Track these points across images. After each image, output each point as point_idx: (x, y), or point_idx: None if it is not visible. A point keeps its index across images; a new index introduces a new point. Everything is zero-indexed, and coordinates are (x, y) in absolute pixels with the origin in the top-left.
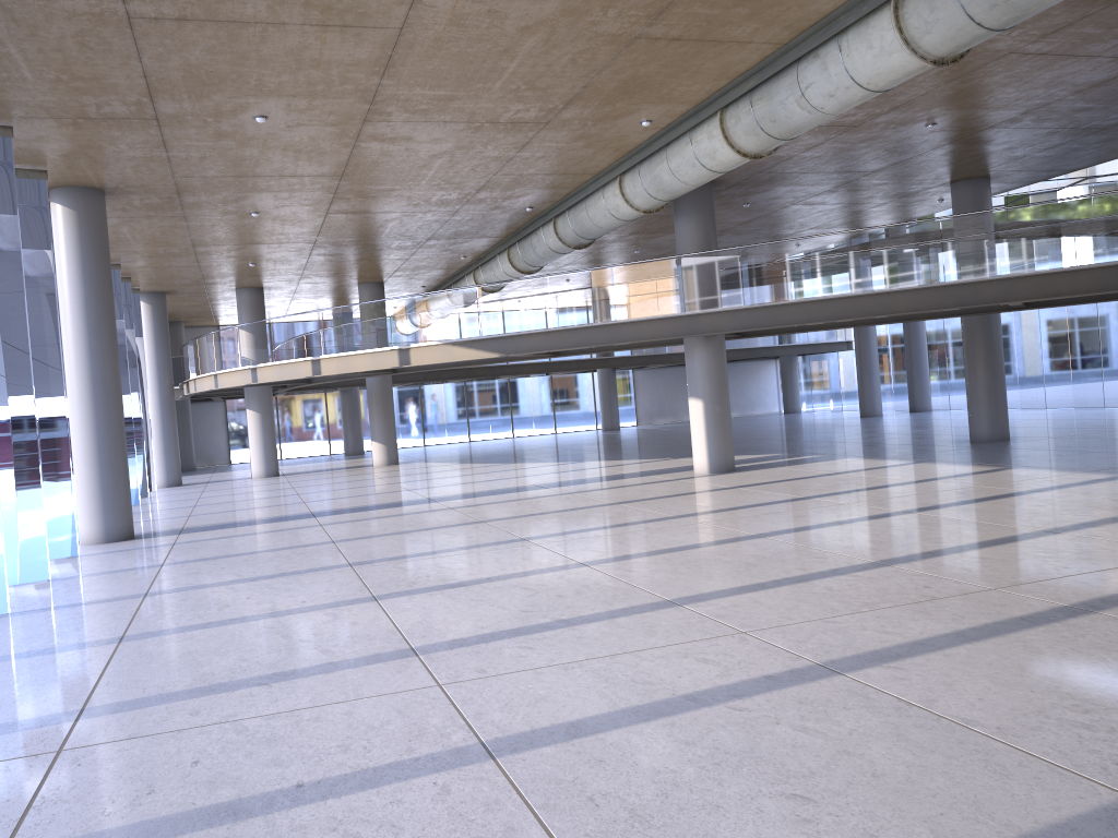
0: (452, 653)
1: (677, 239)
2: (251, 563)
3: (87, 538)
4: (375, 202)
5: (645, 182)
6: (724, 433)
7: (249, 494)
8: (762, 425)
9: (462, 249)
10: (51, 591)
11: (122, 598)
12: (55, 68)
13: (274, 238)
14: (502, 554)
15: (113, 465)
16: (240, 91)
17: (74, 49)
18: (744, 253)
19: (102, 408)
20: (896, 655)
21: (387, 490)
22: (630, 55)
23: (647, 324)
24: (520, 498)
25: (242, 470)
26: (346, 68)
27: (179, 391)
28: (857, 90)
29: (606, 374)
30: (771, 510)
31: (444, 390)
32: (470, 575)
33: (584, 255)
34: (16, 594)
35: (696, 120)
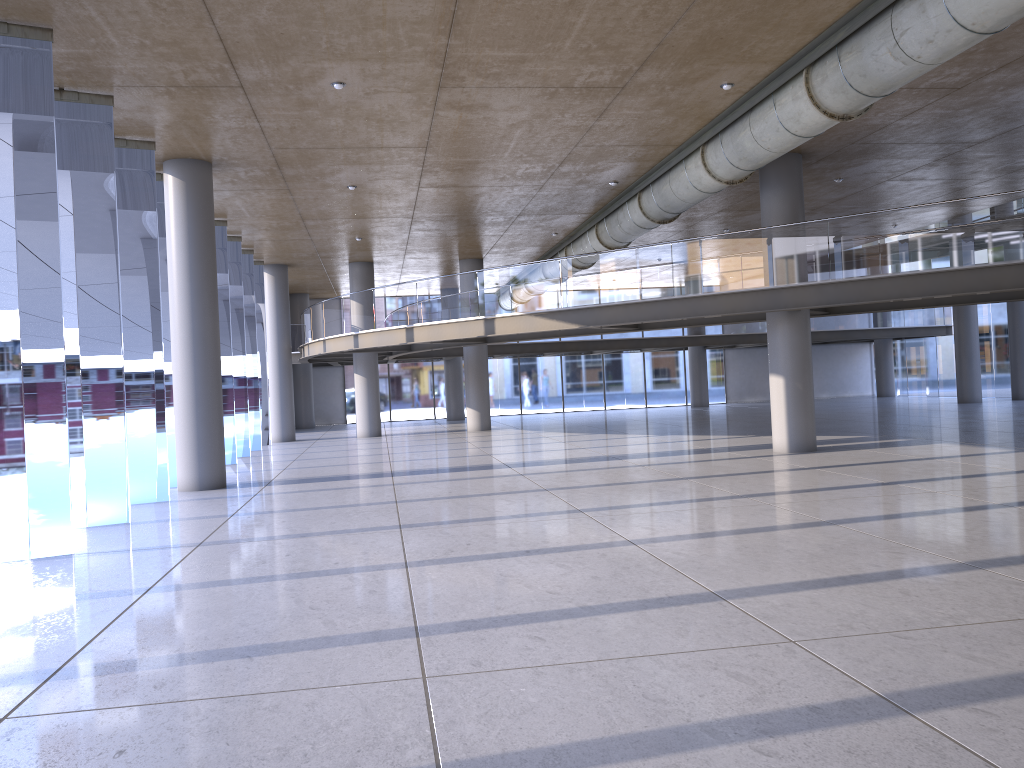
0: (455, 637)
1: (762, 213)
2: (311, 519)
3: (183, 485)
4: (462, 175)
5: (727, 151)
6: (805, 412)
7: (346, 452)
8: (853, 406)
9: (553, 225)
10: (122, 535)
11: (177, 546)
12: (136, 32)
13: (374, 212)
14: (552, 526)
15: (208, 418)
16: (314, 54)
17: (149, 11)
18: (831, 225)
19: (200, 364)
20: (986, 693)
21: (469, 454)
22: (705, 5)
23: (728, 298)
24: (590, 467)
25: (353, 430)
26: (412, 26)
27: (300, 355)
28: (960, 32)
29: (697, 352)
30: (848, 494)
31: (546, 363)
32: (510, 546)
33: (674, 234)
34: (92, 535)
35: (780, 81)
